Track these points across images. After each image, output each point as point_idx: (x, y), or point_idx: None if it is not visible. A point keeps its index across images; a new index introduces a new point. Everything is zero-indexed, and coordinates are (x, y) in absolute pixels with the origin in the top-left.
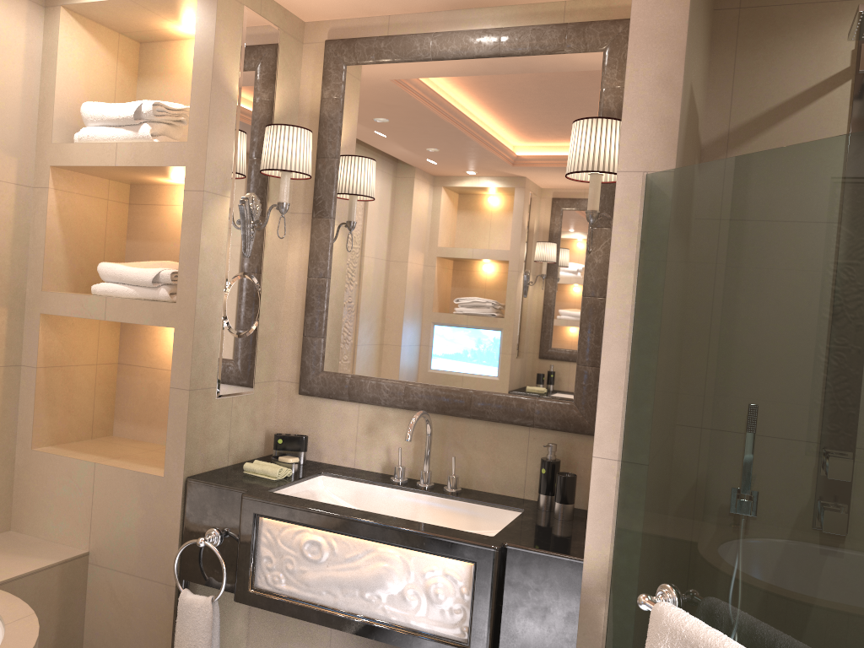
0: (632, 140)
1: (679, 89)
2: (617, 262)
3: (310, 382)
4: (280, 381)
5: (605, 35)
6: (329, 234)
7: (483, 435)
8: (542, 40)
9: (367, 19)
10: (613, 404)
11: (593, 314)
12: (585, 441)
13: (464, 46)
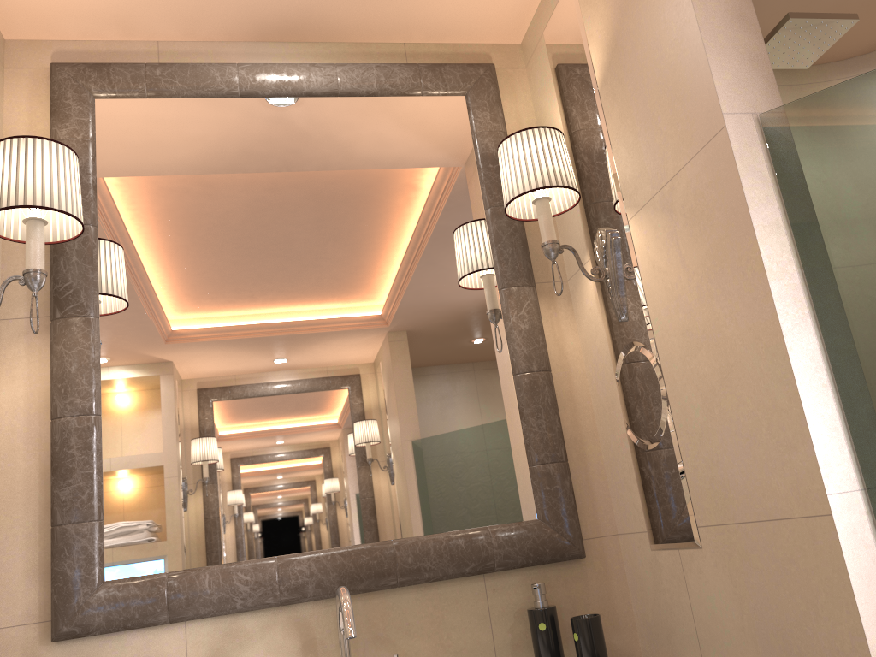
0: (727, 78)
1: (756, 26)
2: (761, 222)
3: (80, 609)
4: (1, 630)
5: (466, 77)
6: (93, 342)
7: (417, 610)
8: (392, 78)
9: (121, 43)
10: (825, 410)
11: (536, 393)
12: (563, 572)
13: (288, 80)
